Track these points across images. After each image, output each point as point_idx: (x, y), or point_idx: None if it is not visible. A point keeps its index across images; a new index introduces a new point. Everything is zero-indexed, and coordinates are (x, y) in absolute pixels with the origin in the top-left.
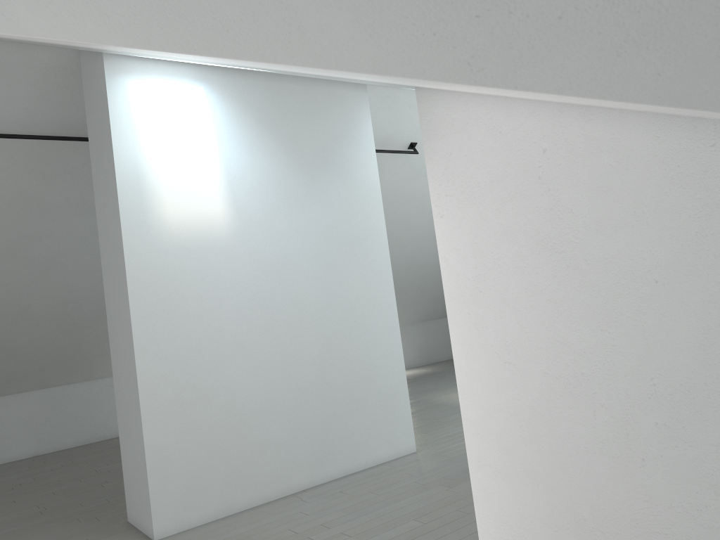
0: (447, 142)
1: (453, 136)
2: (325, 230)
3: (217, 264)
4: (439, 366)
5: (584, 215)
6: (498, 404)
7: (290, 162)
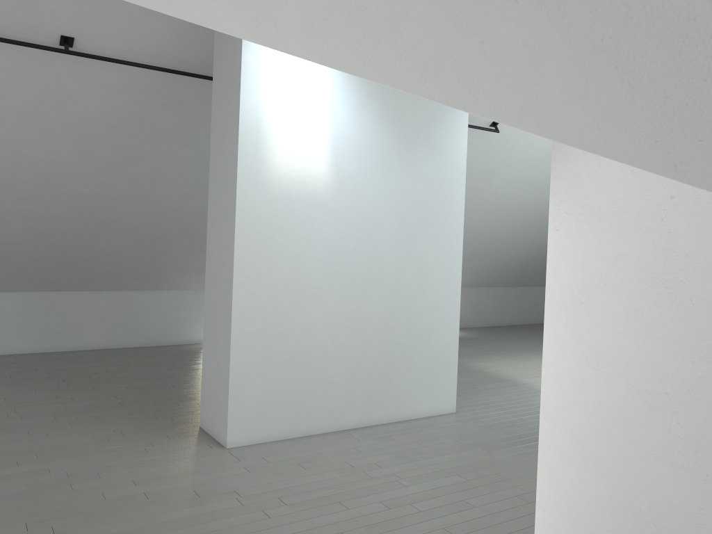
0: (576, 166)
1: (584, 162)
2: (410, 199)
3: (312, 216)
4: (472, 332)
5: (698, 262)
6: (579, 401)
7: (389, 131)
